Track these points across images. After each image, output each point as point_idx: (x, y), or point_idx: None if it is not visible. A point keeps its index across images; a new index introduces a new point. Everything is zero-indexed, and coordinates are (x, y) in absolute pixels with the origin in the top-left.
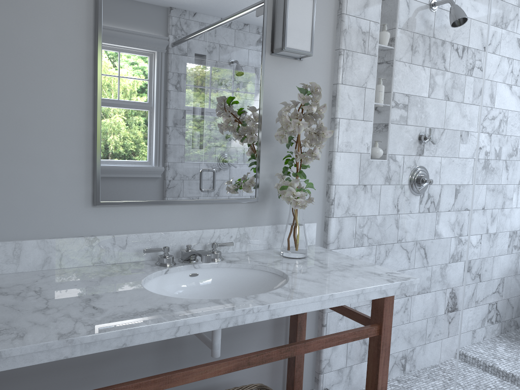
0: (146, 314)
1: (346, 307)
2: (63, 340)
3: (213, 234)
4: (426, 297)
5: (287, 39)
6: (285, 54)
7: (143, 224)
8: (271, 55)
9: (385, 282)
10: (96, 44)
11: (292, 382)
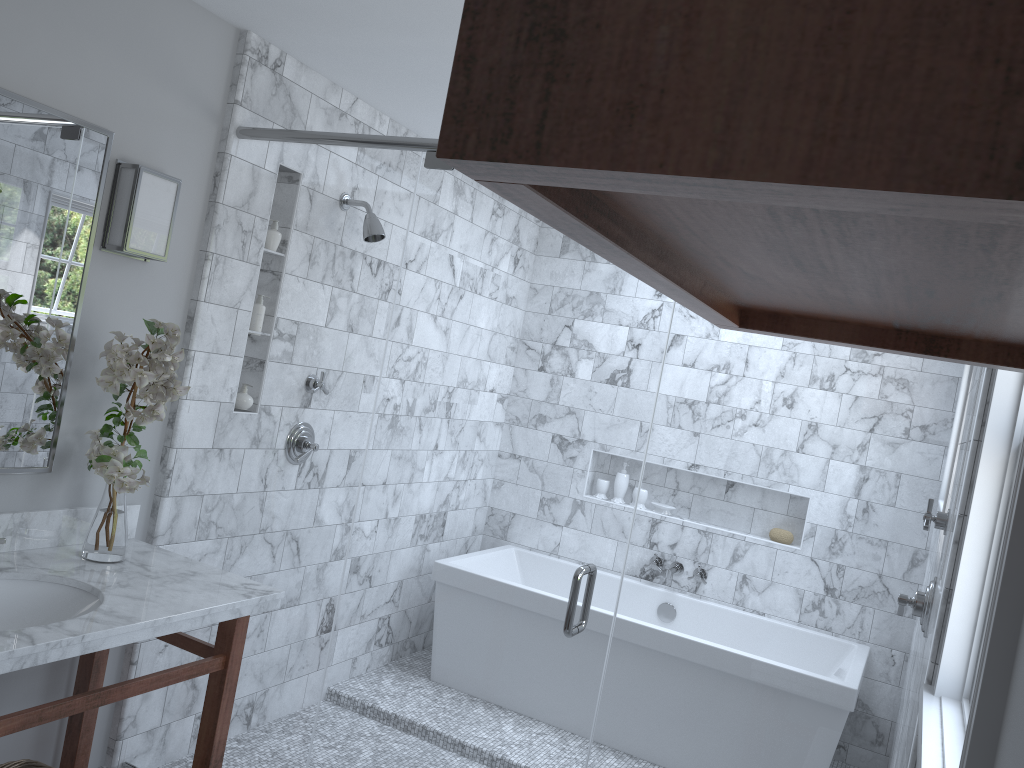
0: None
1: (179, 634)
2: None
3: None
4: (294, 610)
5: (132, 236)
6: (124, 252)
7: None
8: (101, 250)
9: (241, 598)
10: None
11: (73, 755)
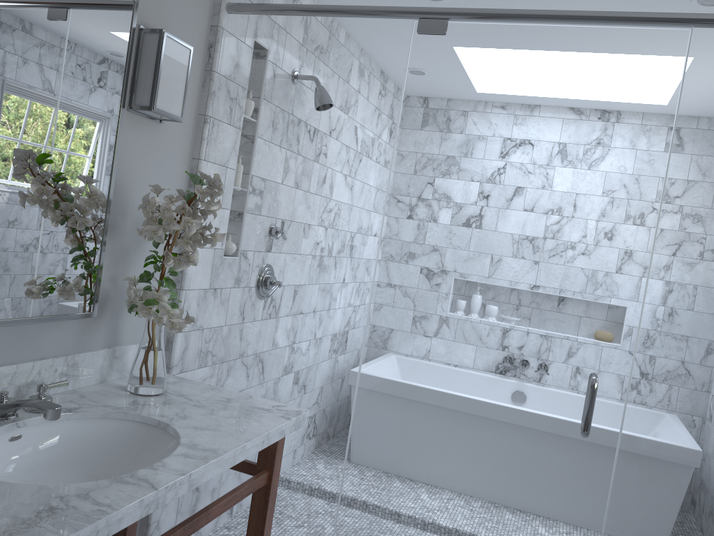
0: (44, 521)
1: None
2: None
3: (31, 369)
4: None
5: (158, 97)
6: (146, 113)
7: None
8: (128, 110)
9: (283, 420)
10: None
11: None
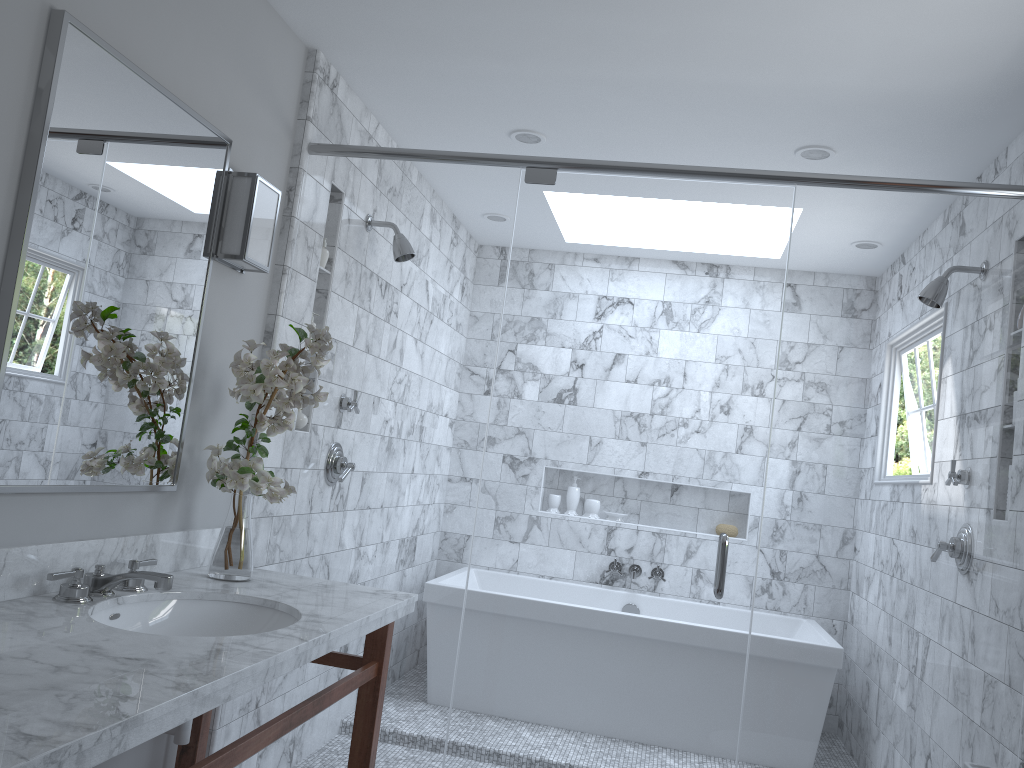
0: (220, 656)
1: None
2: (191, 692)
3: (116, 546)
4: None
5: (249, 245)
6: (231, 262)
7: (27, 529)
8: (214, 259)
9: (396, 600)
10: (26, 205)
11: None
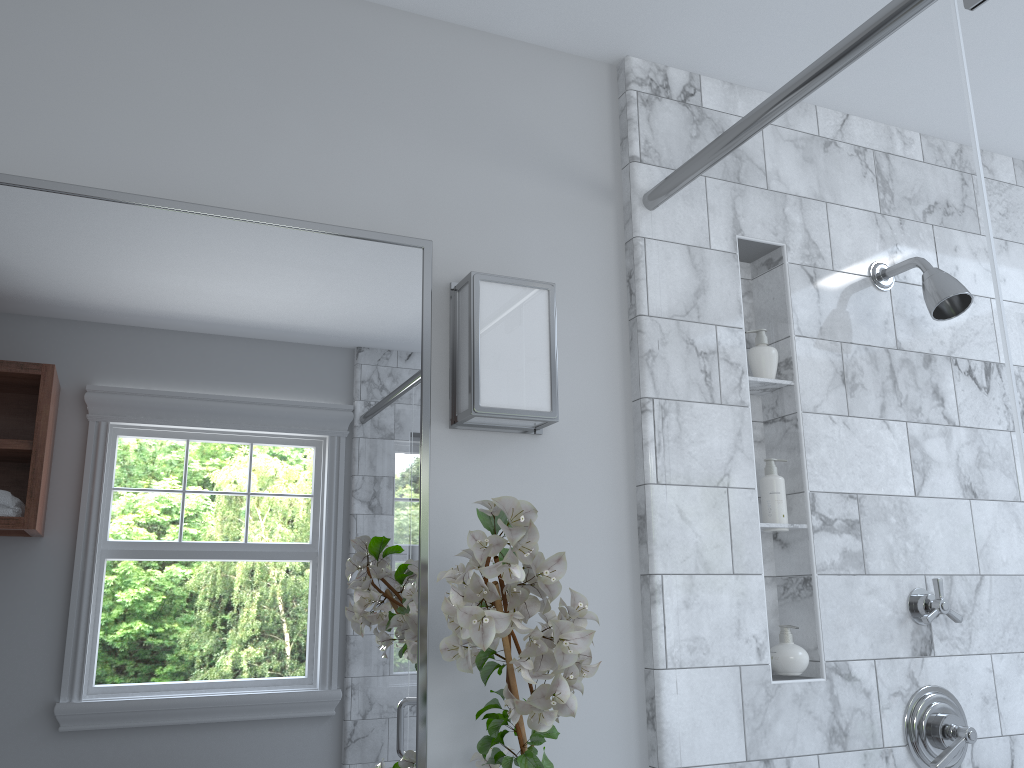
0: None
1: None
2: None
3: None
4: None
5: (482, 387)
6: (490, 423)
7: None
8: (452, 428)
9: None
10: None
11: None
